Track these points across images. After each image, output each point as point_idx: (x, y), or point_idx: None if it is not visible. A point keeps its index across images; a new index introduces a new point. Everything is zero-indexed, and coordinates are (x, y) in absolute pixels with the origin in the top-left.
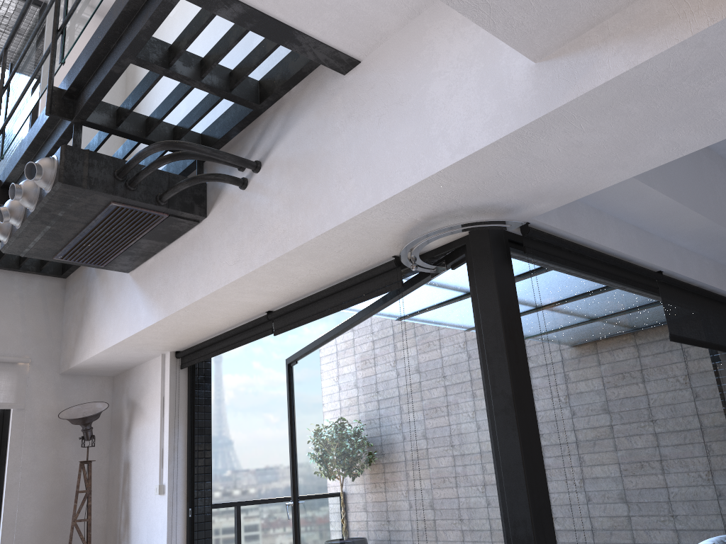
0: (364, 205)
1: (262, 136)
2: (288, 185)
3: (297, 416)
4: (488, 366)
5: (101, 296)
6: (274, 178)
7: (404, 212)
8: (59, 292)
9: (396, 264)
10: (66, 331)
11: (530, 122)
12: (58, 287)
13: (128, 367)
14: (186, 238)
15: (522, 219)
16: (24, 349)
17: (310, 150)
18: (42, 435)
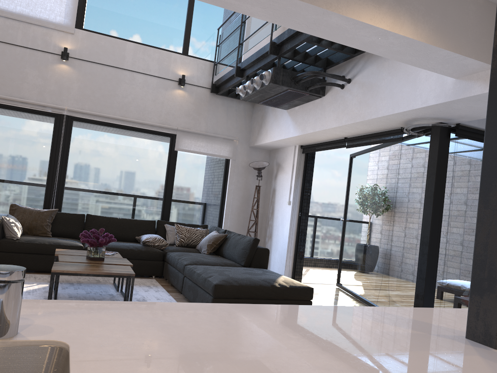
0: (387, 112)
1: (353, 67)
2: (360, 94)
3: (351, 182)
4: (427, 179)
5: (271, 116)
6: (355, 88)
7: (403, 116)
8: (250, 109)
9: (401, 131)
10: (253, 128)
11: (448, 101)
12: (250, 107)
13: (278, 148)
14: (314, 102)
15: (456, 122)
16: (236, 134)
17: (371, 82)
18: (241, 172)
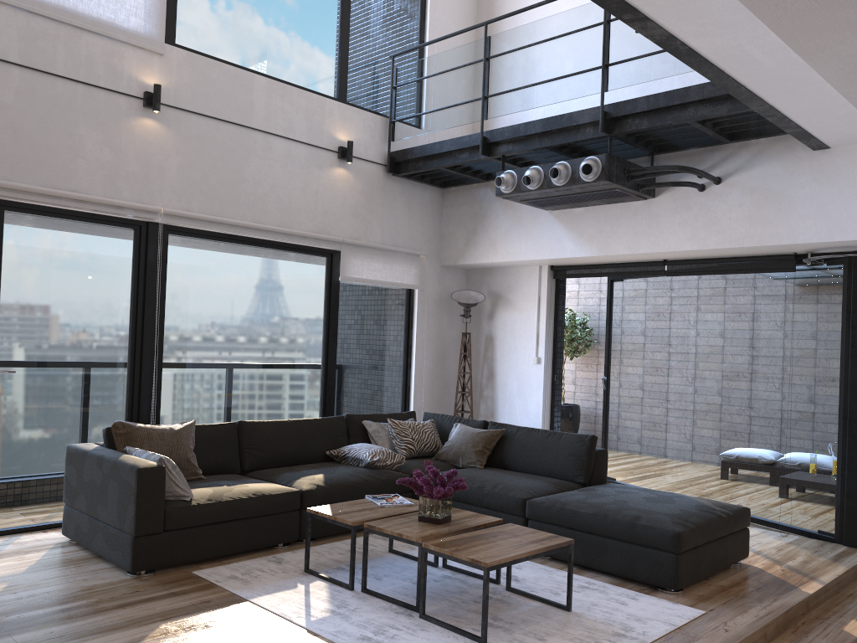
0: (818, 238)
1: (724, 160)
2: (748, 204)
3: (618, 319)
4: (851, 330)
5: (504, 218)
6: (734, 194)
7: (836, 244)
8: (439, 200)
9: (795, 258)
10: (449, 234)
11: None
12: (439, 196)
13: (493, 267)
14: (627, 205)
15: None
16: (422, 245)
17: (774, 188)
18: (431, 310)
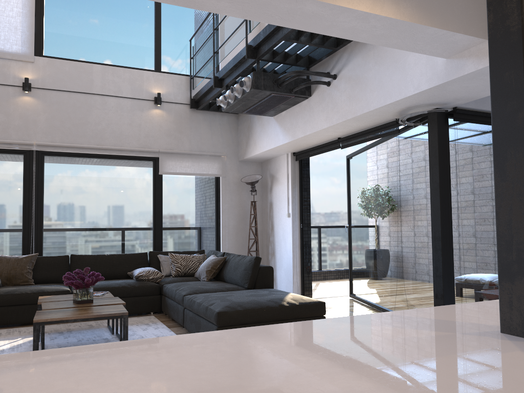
0: (379, 104)
1: (337, 62)
2: (348, 88)
3: (351, 184)
4: (431, 170)
5: (258, 126)
6: (342, 84)
7: (397, 106)
8: (235, 121)
9: (396, 122)
10: (240, 141)
11: (442, 83)
12: (234, 118)
13: (269, 159)
14: (301, 104)
15: (453, 106)
16: (223, 149)
17: (358, 74)
18: (233, 189)
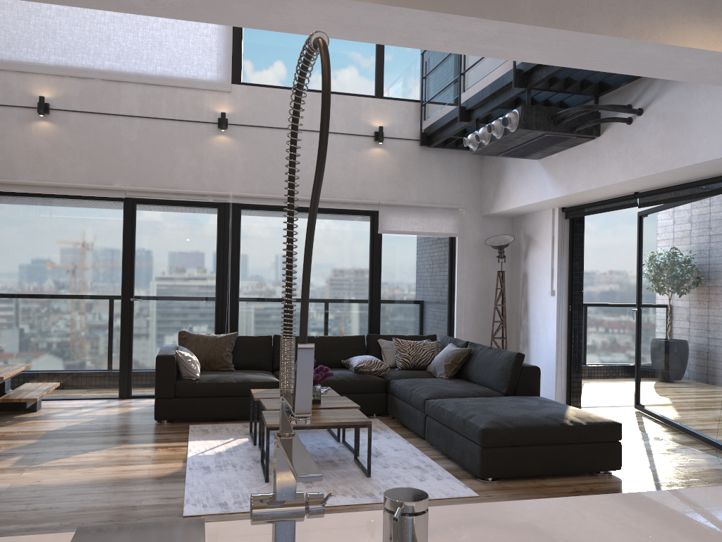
0: (712, 156)
1: (644, 91)
2: (661, 130)
3: (644, 253)
4: None
5: (513, 170)
6: (651, 122)
7: None
8: (478, 162)
9: None
10: (485, 189)
11: None
12: (477, 158)
13: (525, 214)
14: (583, 146)
15: None
16: (461, 200)
17: (679, 111)
18: (473, 253)
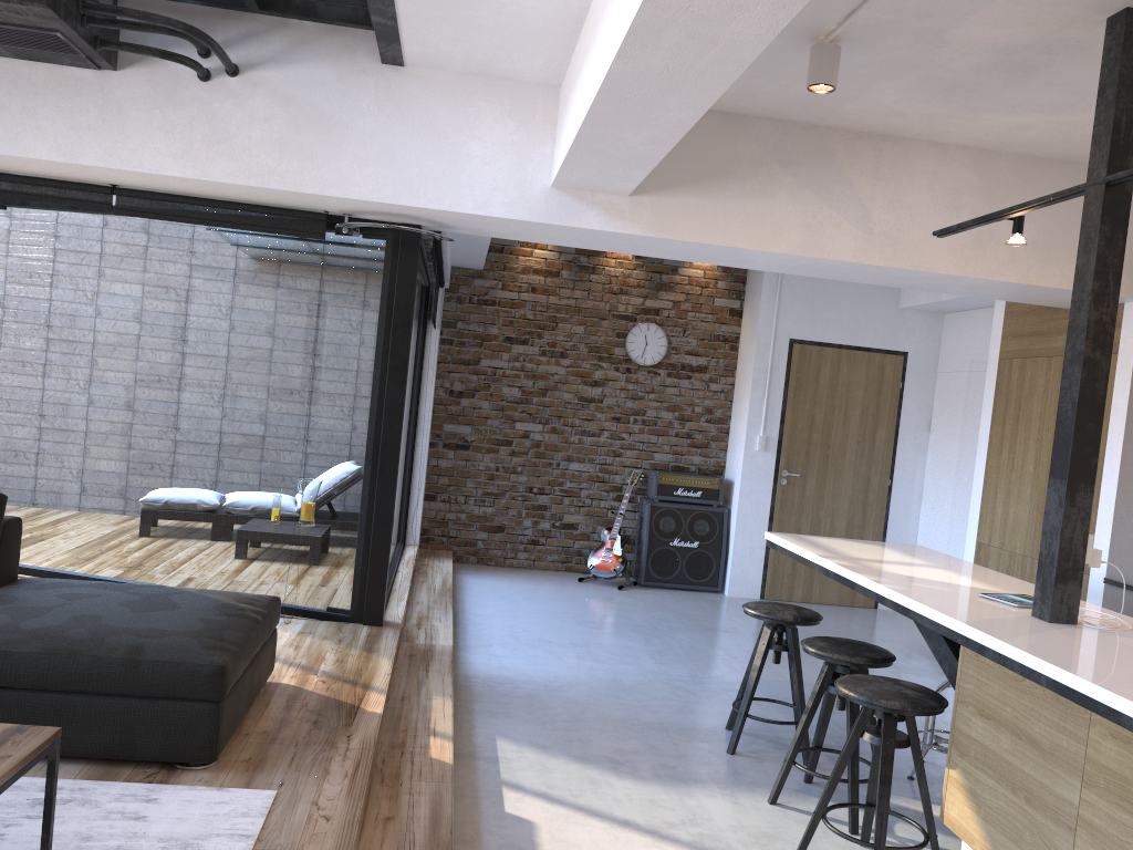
0: (380, 197)
1: (246, 40)
2: (281, 121)
3: None
4: (392, 333)
5: None
6: (259, 100)
7: (397, 209)
8: None
9: (327, 220)
10: None
11: (536, 222)
12: None
13: None
14: (60, 72)
15: (441, 230)
16: None
17: (322, 106)
18: None
